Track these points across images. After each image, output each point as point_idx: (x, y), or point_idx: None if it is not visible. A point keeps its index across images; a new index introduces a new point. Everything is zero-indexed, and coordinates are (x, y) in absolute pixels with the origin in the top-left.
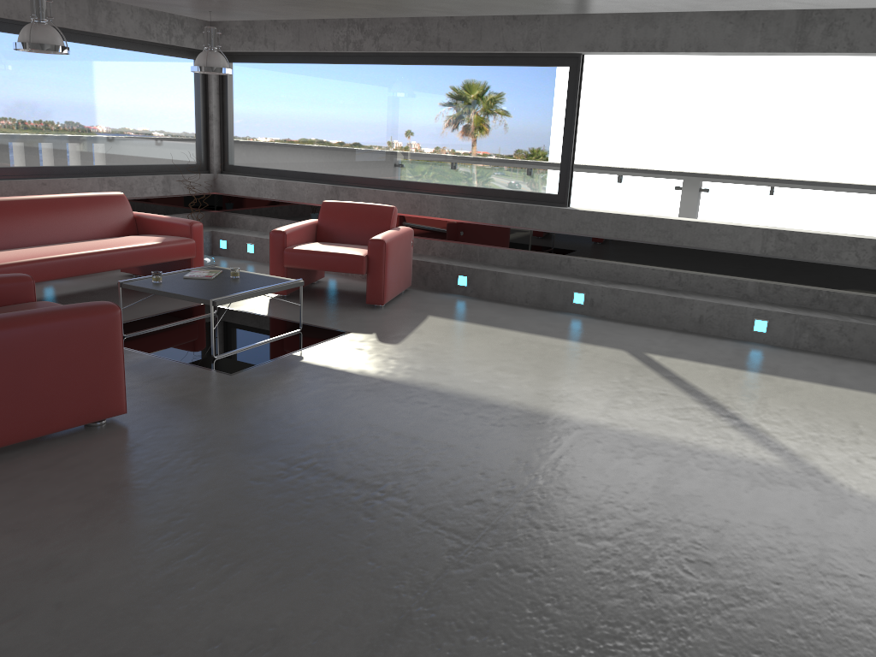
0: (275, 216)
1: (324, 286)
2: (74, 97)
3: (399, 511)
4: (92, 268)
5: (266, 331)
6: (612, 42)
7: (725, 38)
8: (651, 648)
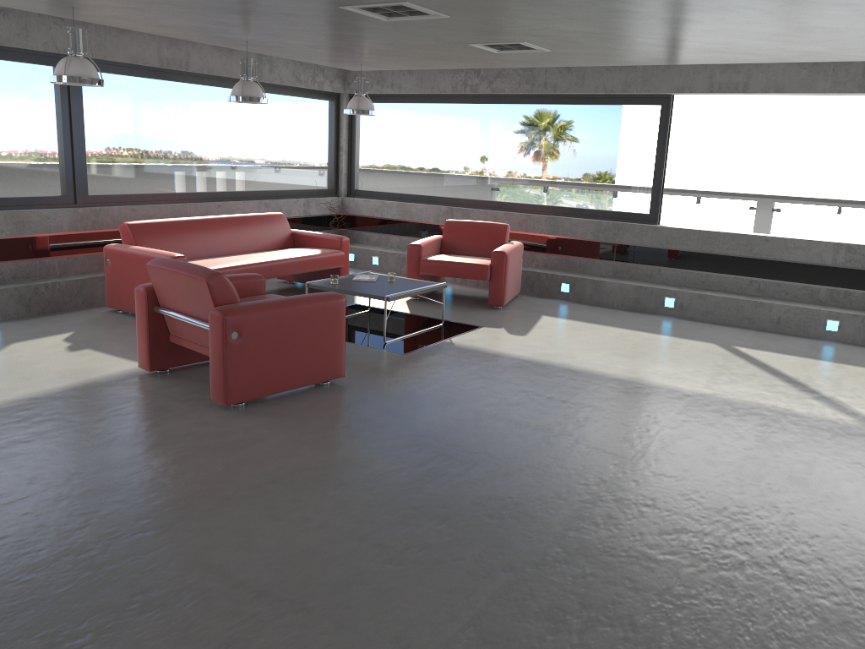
0: (396, 233)
1: (446, 291)
2: (242, 134)
3: (568, 442)
4: (274, 273)
5: (415, 325)
6: (700, 85)
7: (800, 82)
8: (769, 520)
